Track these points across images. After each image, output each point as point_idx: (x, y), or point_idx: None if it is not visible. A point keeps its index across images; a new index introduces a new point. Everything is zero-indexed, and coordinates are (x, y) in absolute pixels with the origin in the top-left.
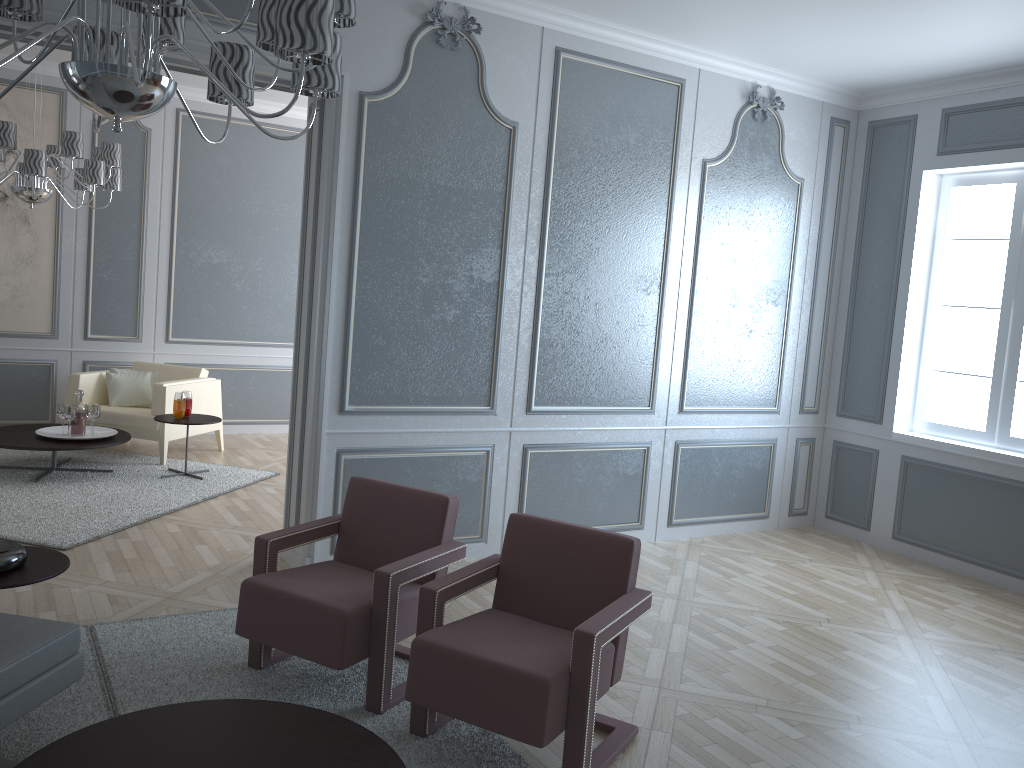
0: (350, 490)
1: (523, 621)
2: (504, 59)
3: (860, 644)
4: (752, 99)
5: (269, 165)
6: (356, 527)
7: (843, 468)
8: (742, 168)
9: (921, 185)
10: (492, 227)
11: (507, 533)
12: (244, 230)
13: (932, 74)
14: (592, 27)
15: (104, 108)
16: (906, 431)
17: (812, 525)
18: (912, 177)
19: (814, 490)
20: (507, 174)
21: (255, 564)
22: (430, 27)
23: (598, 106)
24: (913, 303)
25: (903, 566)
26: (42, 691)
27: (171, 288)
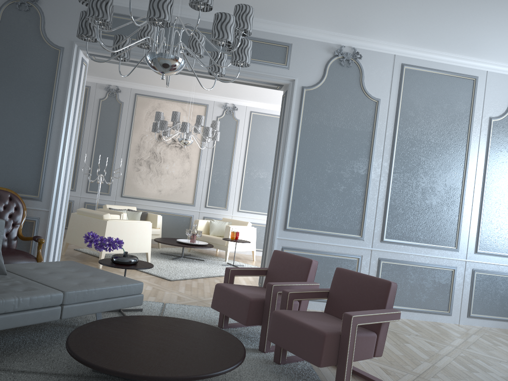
0: (273, 255)
1: (334, 318)
2: (373, 70)
3: None
4: None
5: None
6: (273, 272)
7: None
8: None
9: None
10: (364, 148)
11: (334, 276)
12: None
13: None
14: (422, 53)
15: (157, 69)
16: None
17: None
18: None
19: None
20: (373, 123)
21: (224, 279)
22: (336, 57)
23: (425, 90)
24: None
25: None
26: (123, 303)
27: (241, 187)
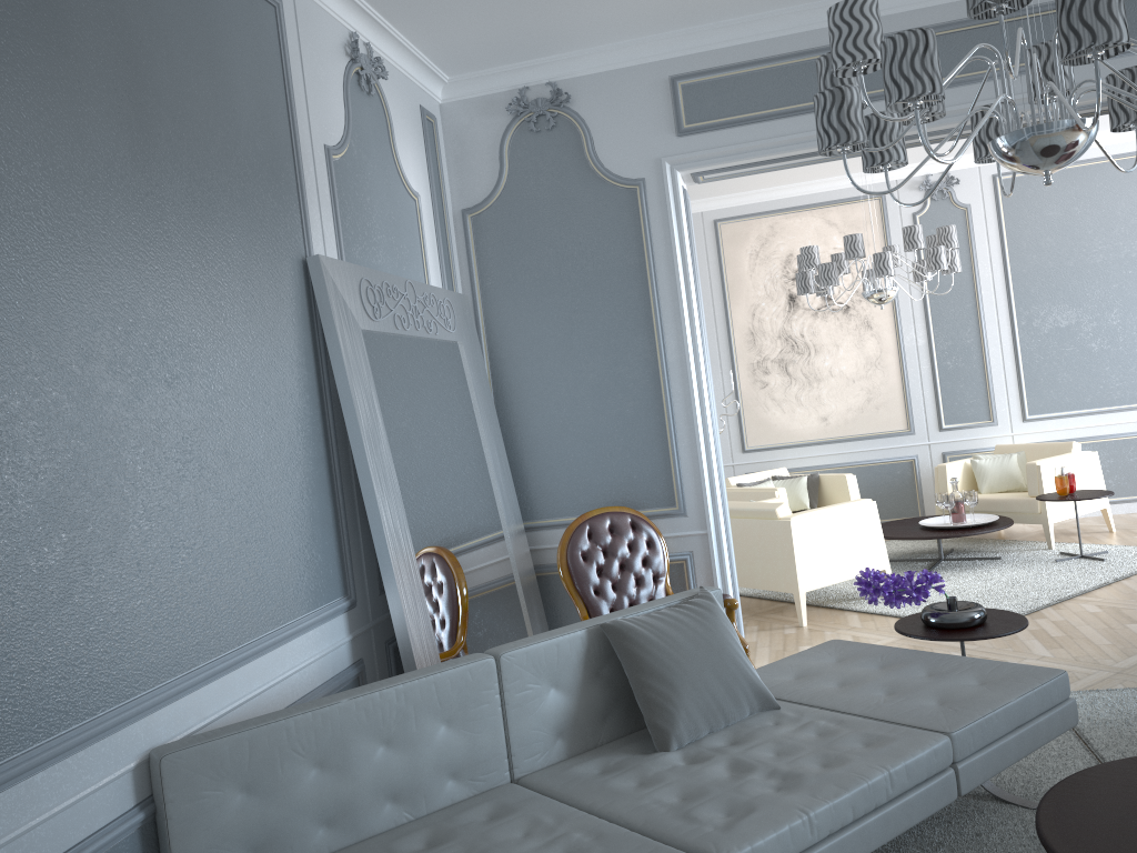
0: None
1: None
2: None
3: None
4: None
5: (1106, 203)
6: None
7: None
8: None
9: None
10: None
11: None
12: (1090, 283)
13: None
14: None
15: (1036, 166)
16: None
17: None
18: None
19: None
20: None
21: None
22: None
23: None
24: None
25: None
26: (1047, 729)
27: (1018, 363)
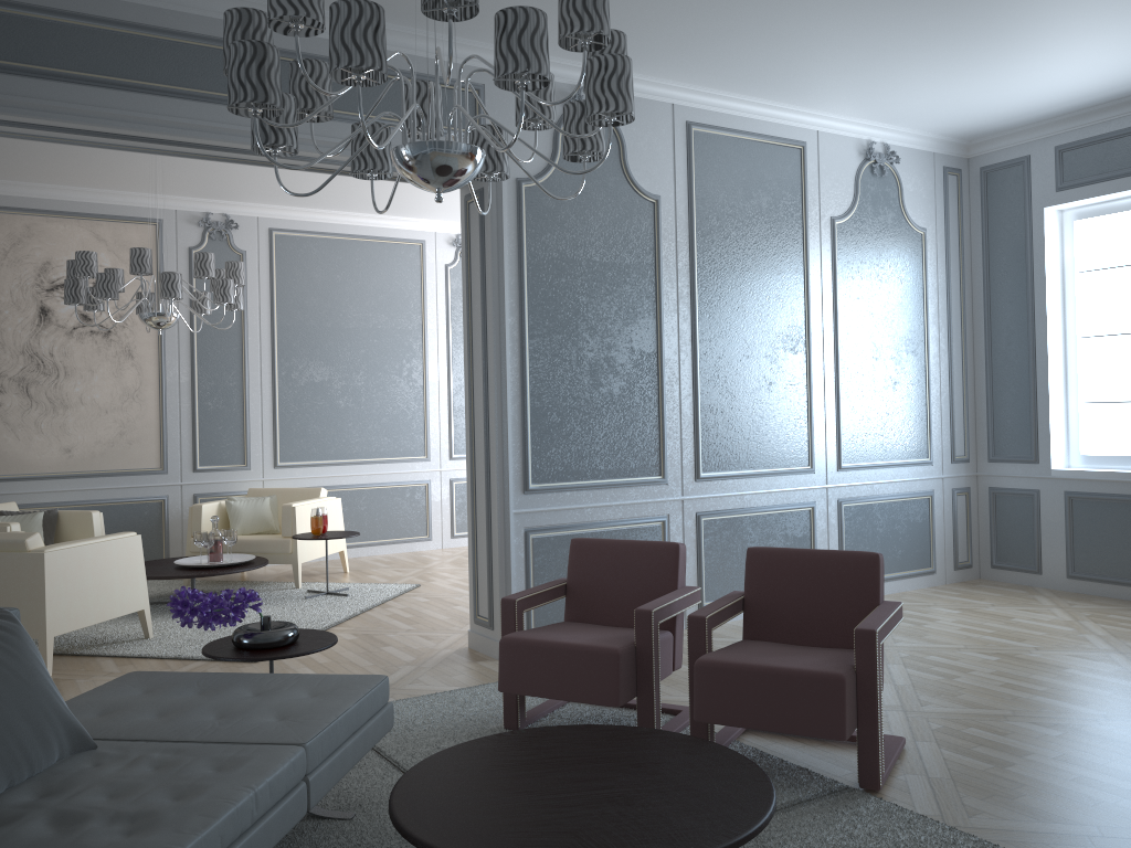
0: (573, 551)
1: (781, 645)
2: (641, 137)
3: (1077, 663)
4: (869, 155)
5: (363, 277)
6: (585, 586)
7: (1003, 514)
8: (868, 223)
9: (1044, 222)
10: (646, 298)
11: (747, 566)
12: (343, 345)
13: (1042, 114)
14: (717, 100)
15: (434, 181)
16: (1064, 467)
17: (978, 578)
18: (1033, 215)
19: (975, 541)
20: (654, 246)
21: (503, 625)
22: None
23: (730, 174)
24: (1052, 338)
25: (1086, 601)
26: (374, 733)
27: (276, 411)
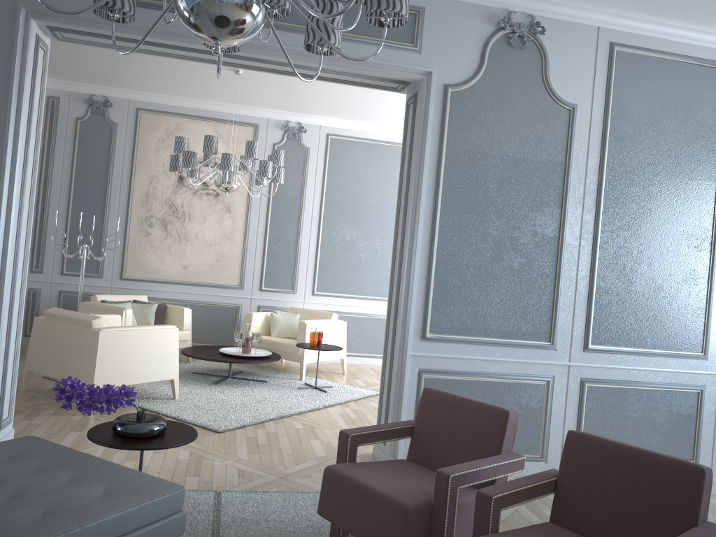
0: (422, 399)
1: None
2: (564, 54)
3: None
4: None
5: (387, 170)
6: (426, 432)
7: None
8: None
9: None
10: (553, 190)
11: (565, 449)
12: (368, 216)
13: None
14: (643, 24)
15: (204, 30)
16: None
17: None
18: None
19: None
20: (567, 147)
21: (338, 454)
22: (502, 32)
23: (649, 89)
24: None
25: None
26: None
27: (317, 256)
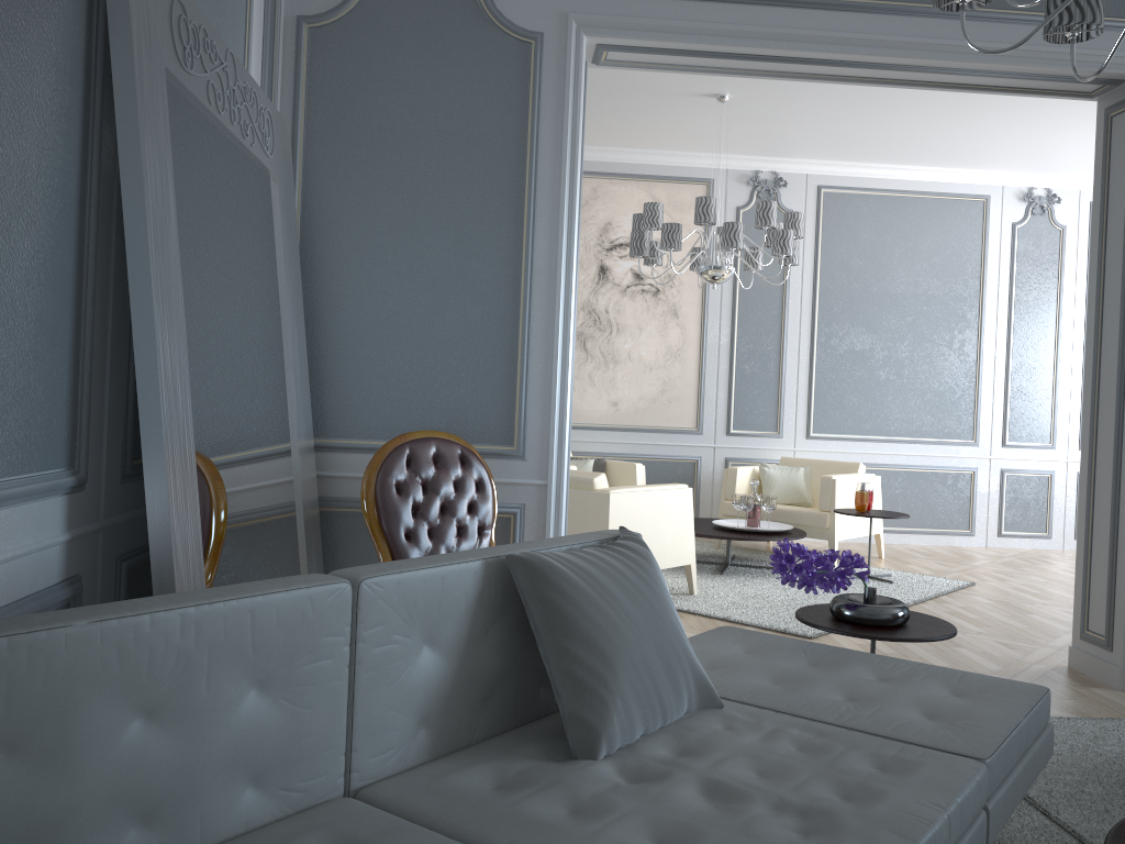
0: None
1: None
2: None
3: None
4: None
5: (915, 237)
6: None
7: None
8: None
9: None
10: None
11: None
12: (888, 311)
13: None
14: None
15: None
16: None
17: None
18: None
19: None
20: None
21: None
22: None
23: None
24: None
25: None
26: (1038, 761)
27: (812, 378)
